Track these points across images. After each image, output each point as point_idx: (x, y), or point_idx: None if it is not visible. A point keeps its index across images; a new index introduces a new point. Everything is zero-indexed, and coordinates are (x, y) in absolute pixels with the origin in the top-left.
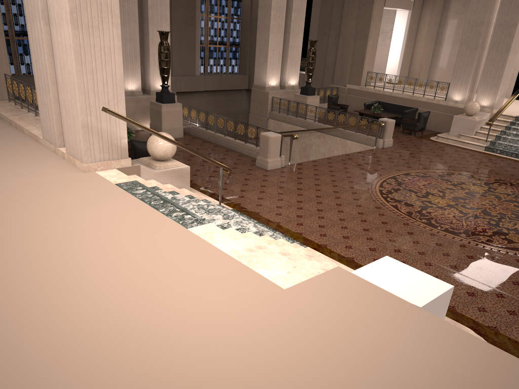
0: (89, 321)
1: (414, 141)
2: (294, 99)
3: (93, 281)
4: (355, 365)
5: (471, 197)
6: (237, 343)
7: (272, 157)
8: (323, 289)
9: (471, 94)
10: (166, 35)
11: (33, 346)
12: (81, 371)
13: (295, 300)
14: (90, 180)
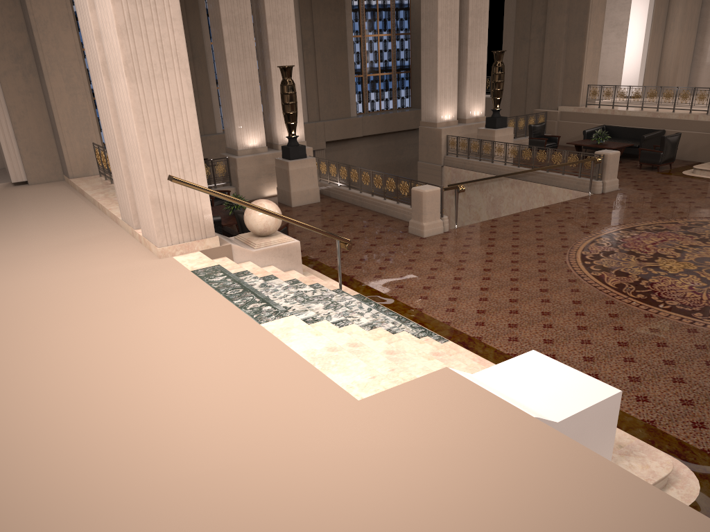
0: (99, 445)
1: (655, 178)
2: (477, 135)
3: (121, 395)
4: (416, 503)
5: None
6: (269, 472)
7: (430, 219)
8: (412, 400)
9: None
10: (289, 70)
11: (25, 475)
12: (67, 505)
13: (367, 414)
14: (163, 267)
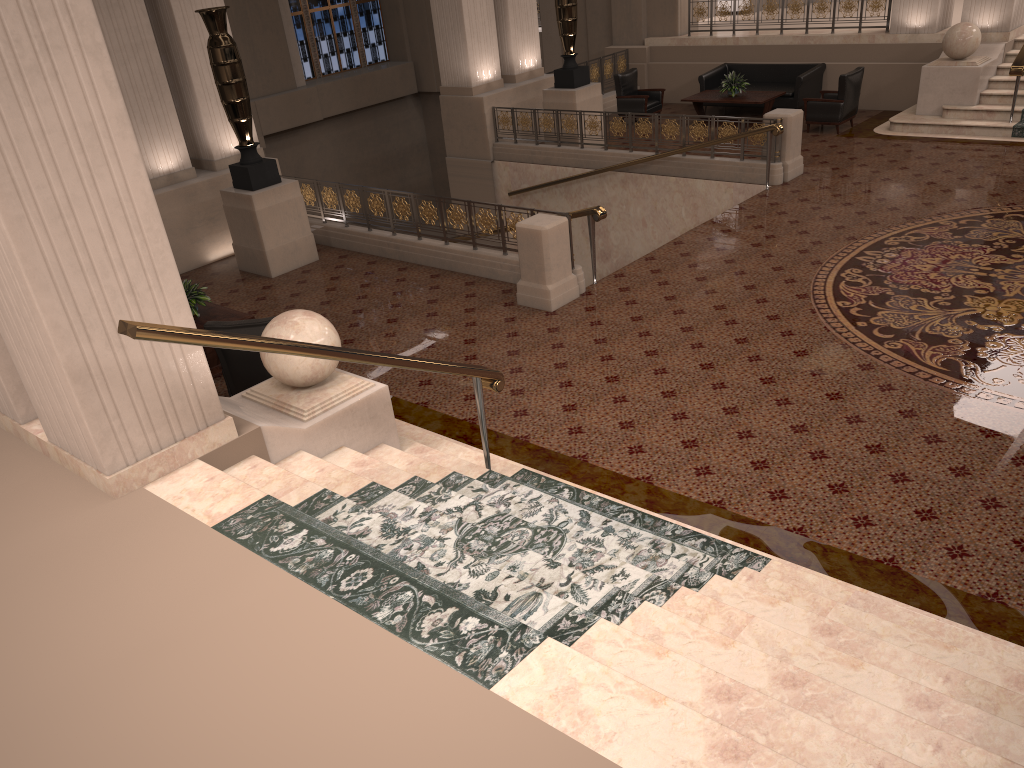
0: None
1: (843, 147)
2: (543, 102)
3: None
4: None
5: None
6: None
7: (557, 277)
8: None
9: (947, 5)
10: (221, 17)
11: None
12: None
13: None
14: (139, 526)
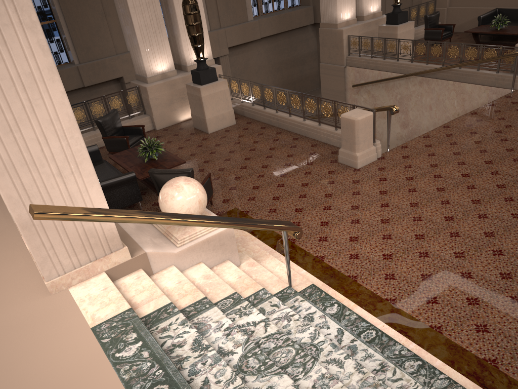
0: None
1: None
2: (378, 32)
3: None
4: None
5: None
6: None
7: (363, 148)
8: None
9: None
10: None
11: None
12: None
13: None
14: (54, 319)
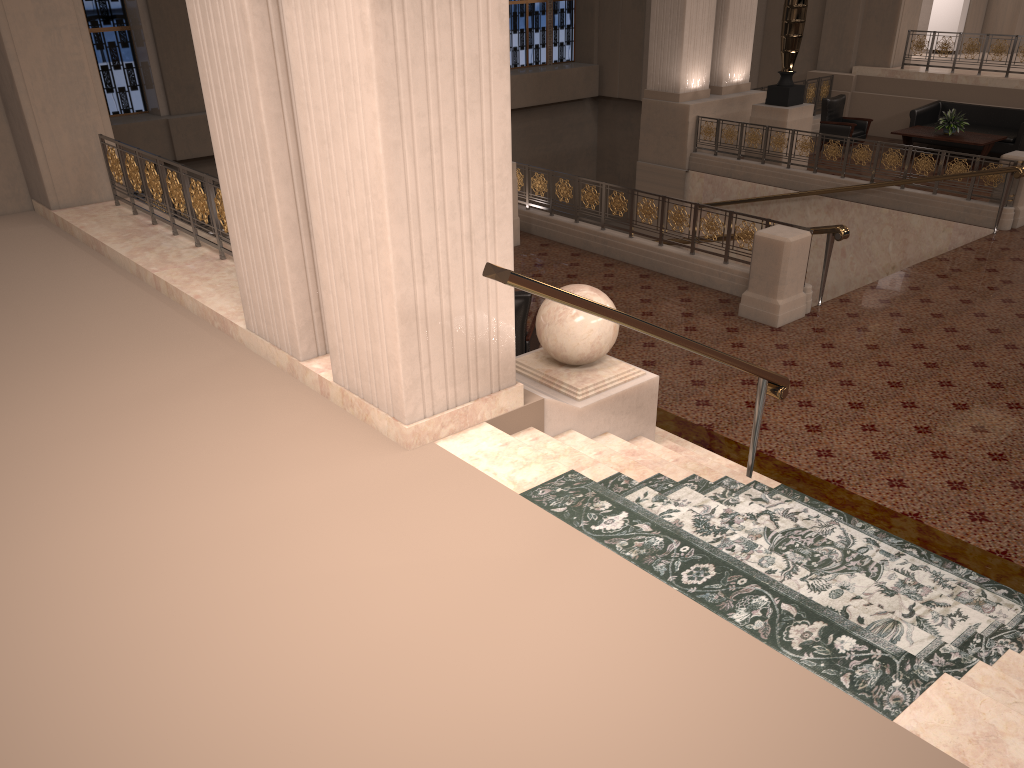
0: None
1: None
2: (750, 117)
3: None
4: None
5: None
6: None
7: (789, 293)
8: None
9: None
10: None
11: None
12: None
13: None
14: (440, 482)
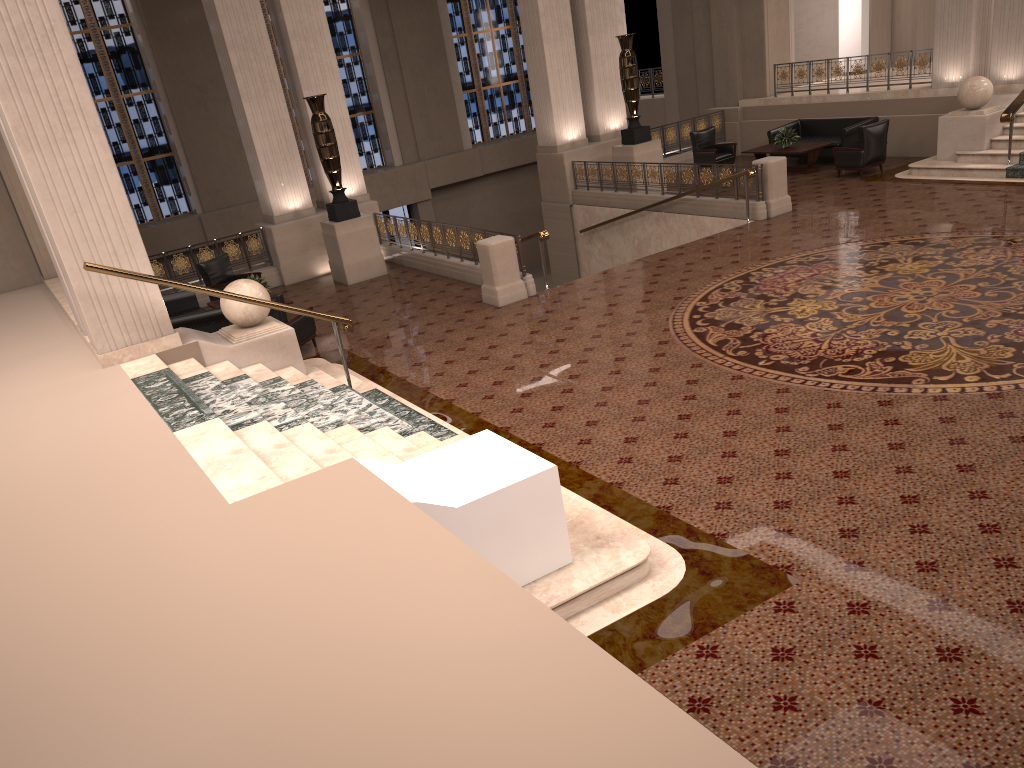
0: None
1: (852, 189)
2: (612, 156)
3: None
4: (220, 601)
5: (887, 287)
6: (88, 586)
7: (505, 281)
8: (289, 497)
9: (985, 61)
10: (319, 101)
11: None
12: None
13: (229, 518)
14: (102, 378)
